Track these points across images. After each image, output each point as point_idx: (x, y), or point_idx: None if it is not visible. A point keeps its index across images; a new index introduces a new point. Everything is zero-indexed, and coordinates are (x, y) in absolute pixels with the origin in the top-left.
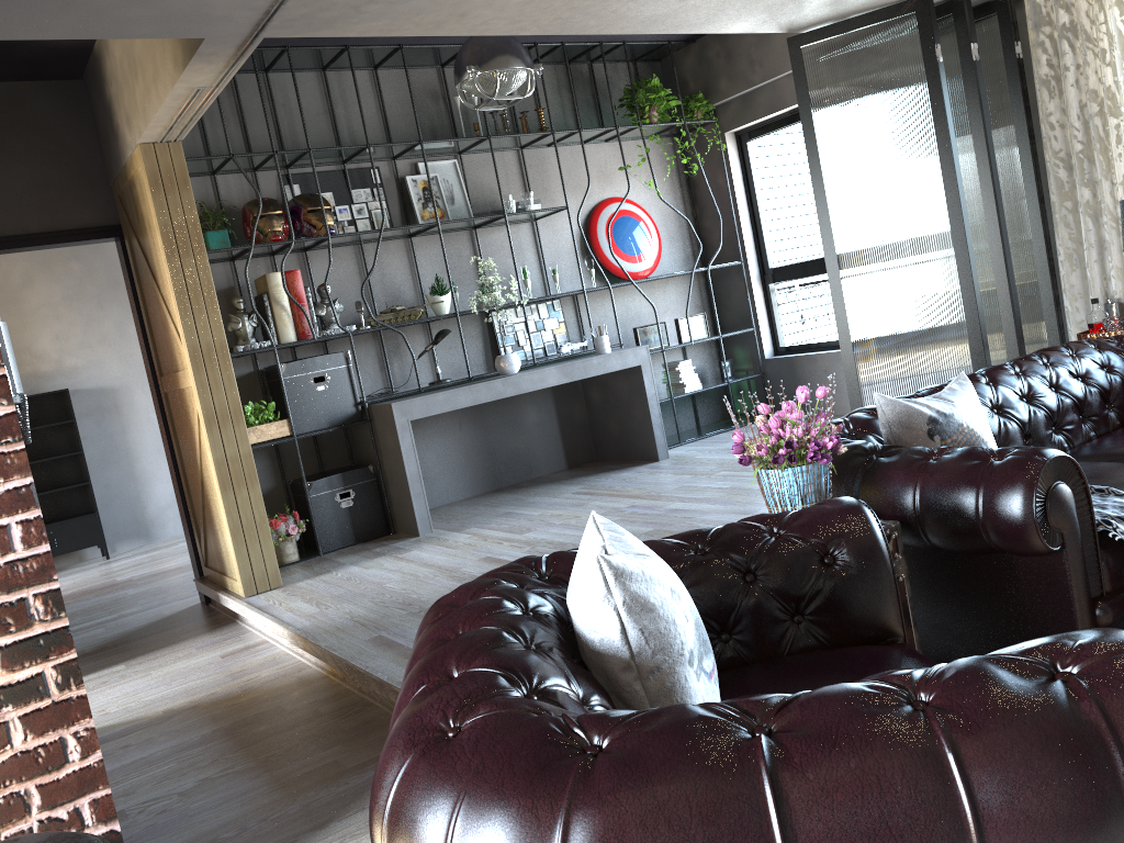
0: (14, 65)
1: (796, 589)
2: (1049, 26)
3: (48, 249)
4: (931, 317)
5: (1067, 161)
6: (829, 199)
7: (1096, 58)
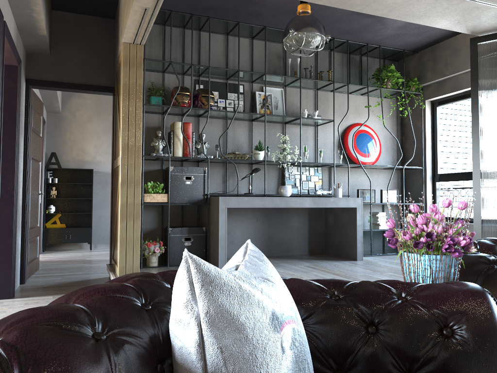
0: (83, 5)
1: (412, 351)
2: None
3: (102, 108)
4: None
5: None
6: (480, 129)
7: None
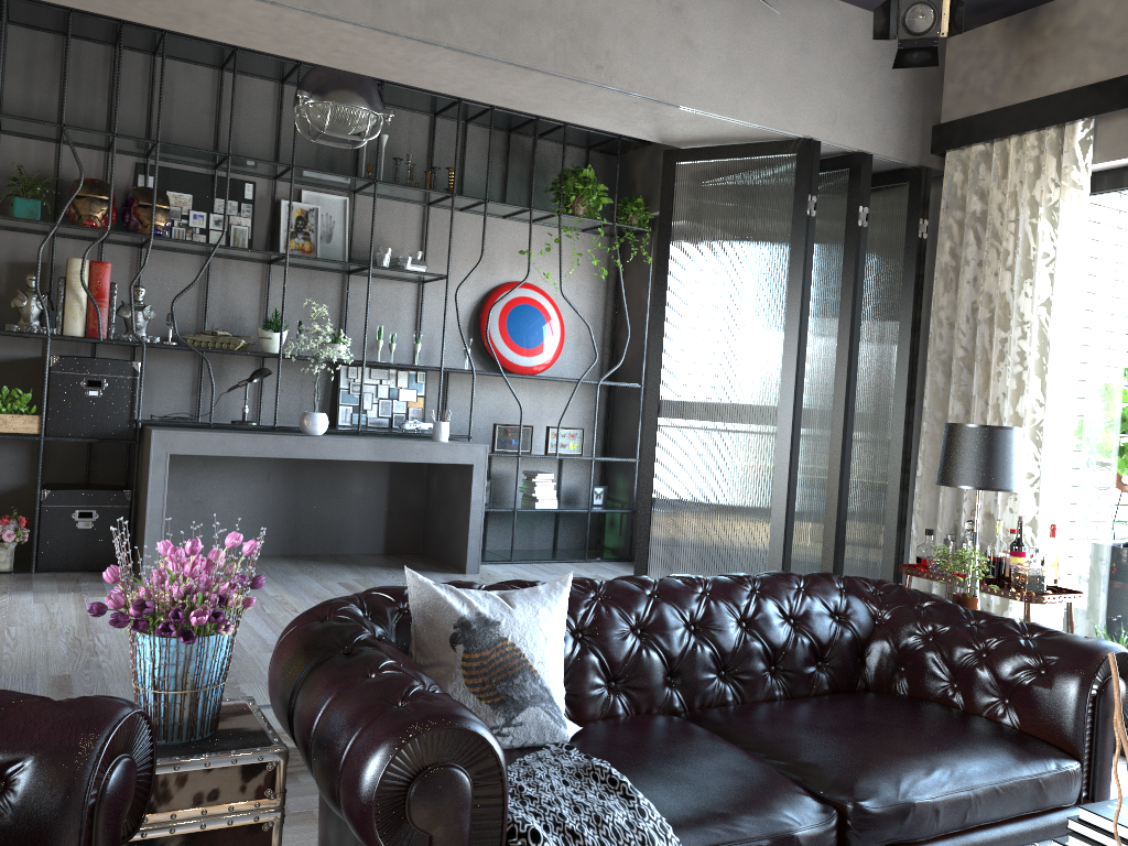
0: None
1: None
2: (962, 211)
3: None
4: (738, 499)
5: (948, 366)
6: (666, 336)
7: (999, 259)
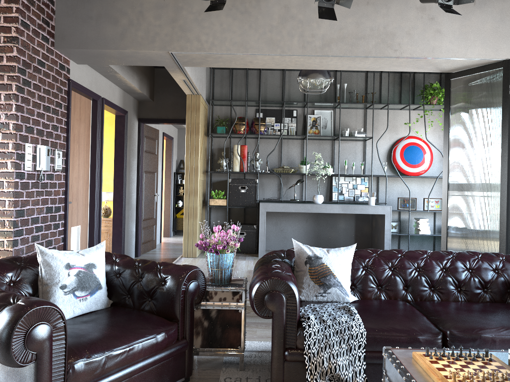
0: None
1: (148, 288)
2: None
3: None
4: (484, 224)
5: None
6: (449, 154)
7: None
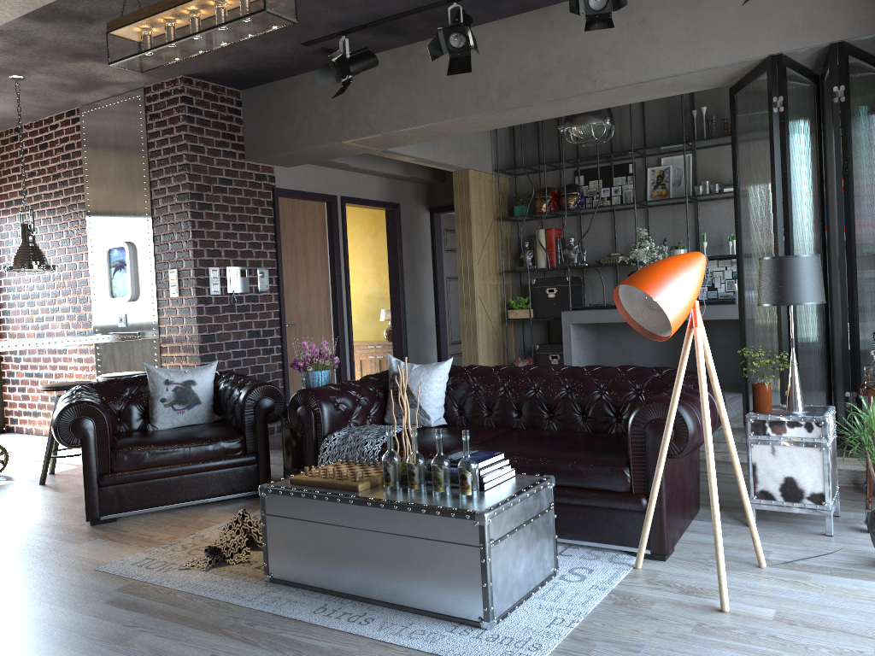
0: None
1: (231, 404)
2: None
3: None
4: (768, 327)
5: None
6: (740, 217)
7: None
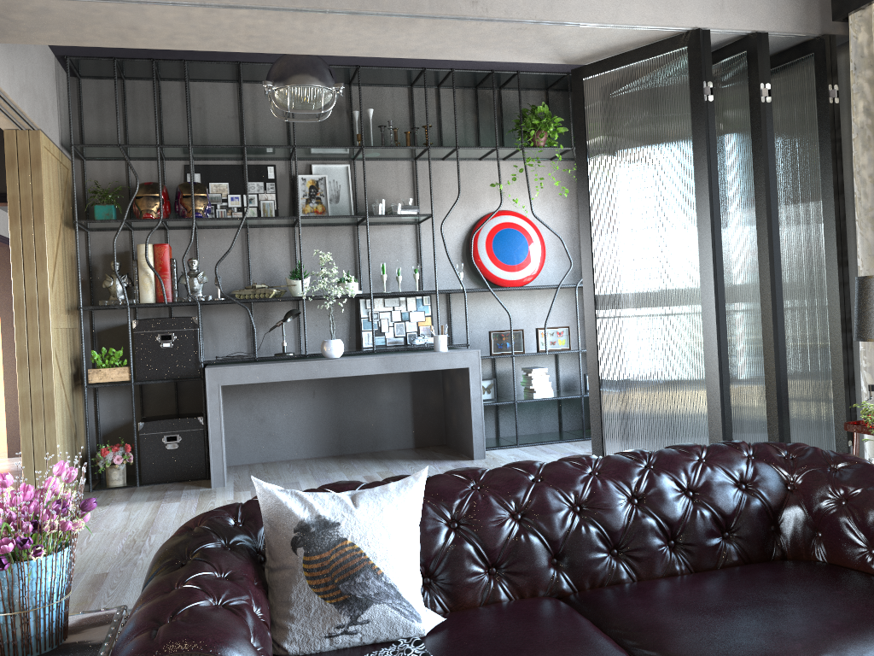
0: None
1: None
2: (871, 69)
3: None
4: (674, 374)
5: None
6: (593, 235)
7: None
